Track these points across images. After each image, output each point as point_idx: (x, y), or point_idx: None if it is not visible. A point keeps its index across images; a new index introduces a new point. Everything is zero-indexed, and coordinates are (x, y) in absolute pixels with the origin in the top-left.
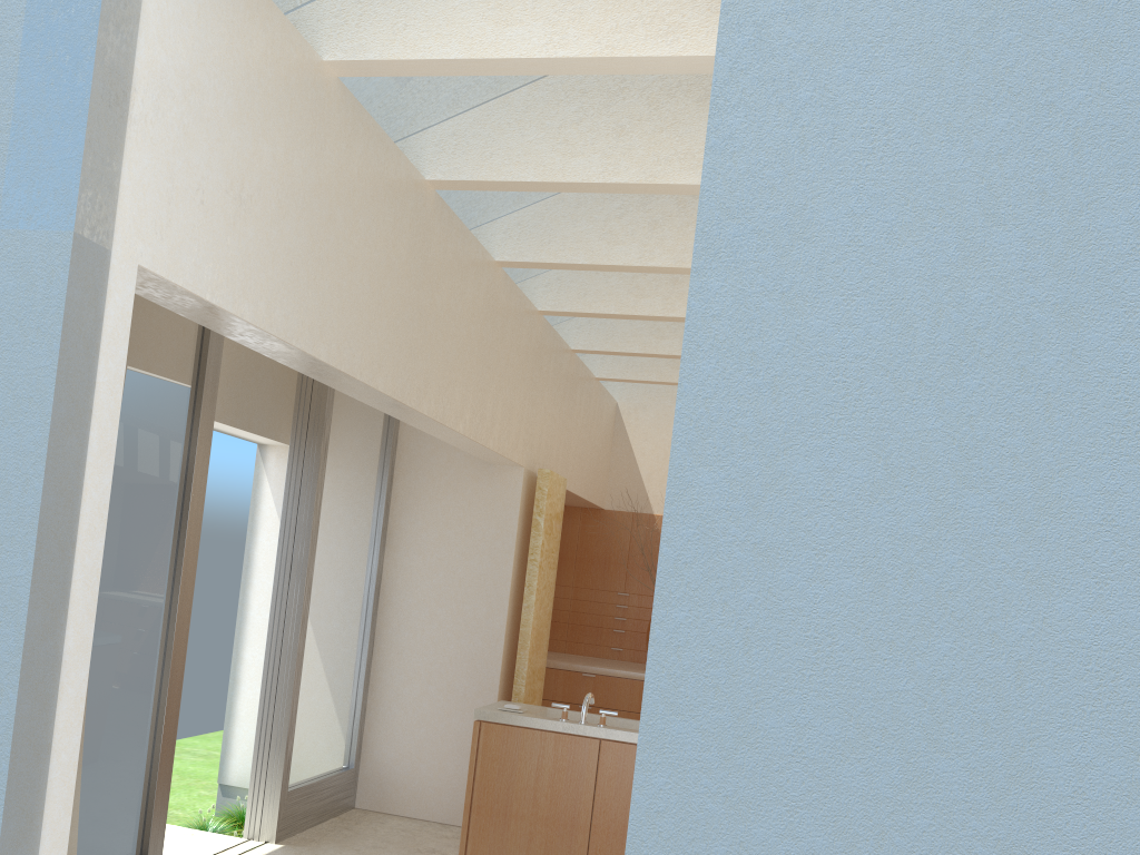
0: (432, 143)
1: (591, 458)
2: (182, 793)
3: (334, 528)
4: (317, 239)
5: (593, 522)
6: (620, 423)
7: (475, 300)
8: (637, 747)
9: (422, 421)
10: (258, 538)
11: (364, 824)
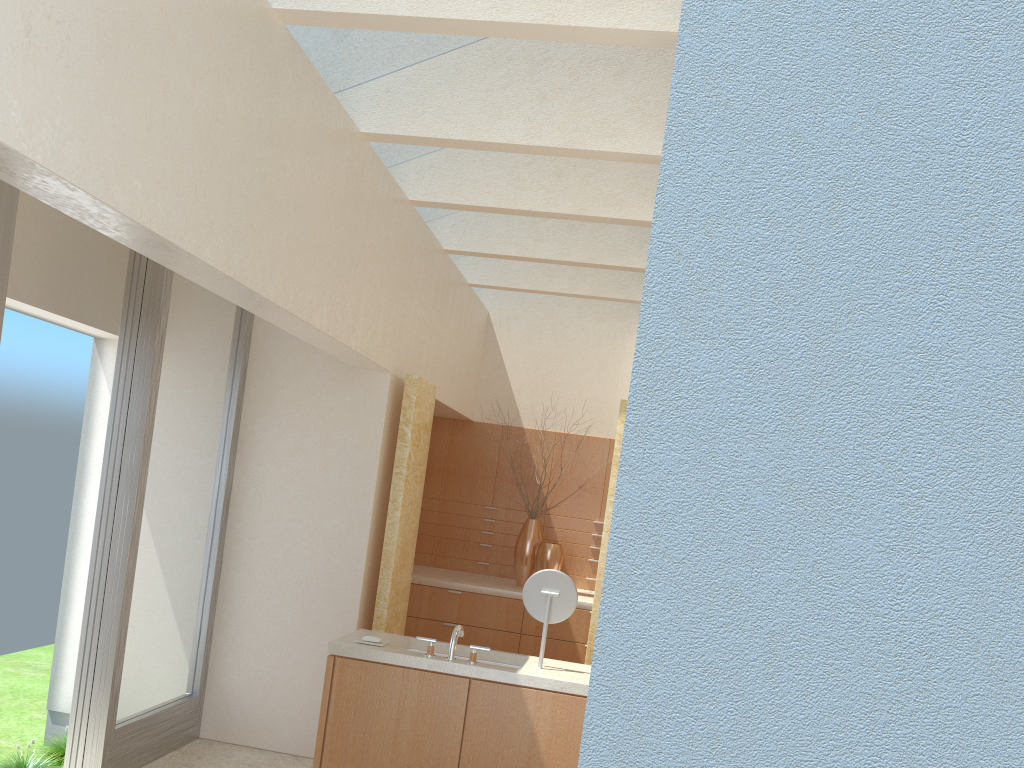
0: None
1: (462, 367)
2: (11, 716)
3: (174, 433)
4: (111, 44)
5: (462, 434)
6: (491, 334)
7: (336, 173)
8: None
9: (269, 310)
10: (94, 442)
11: (207, 759)
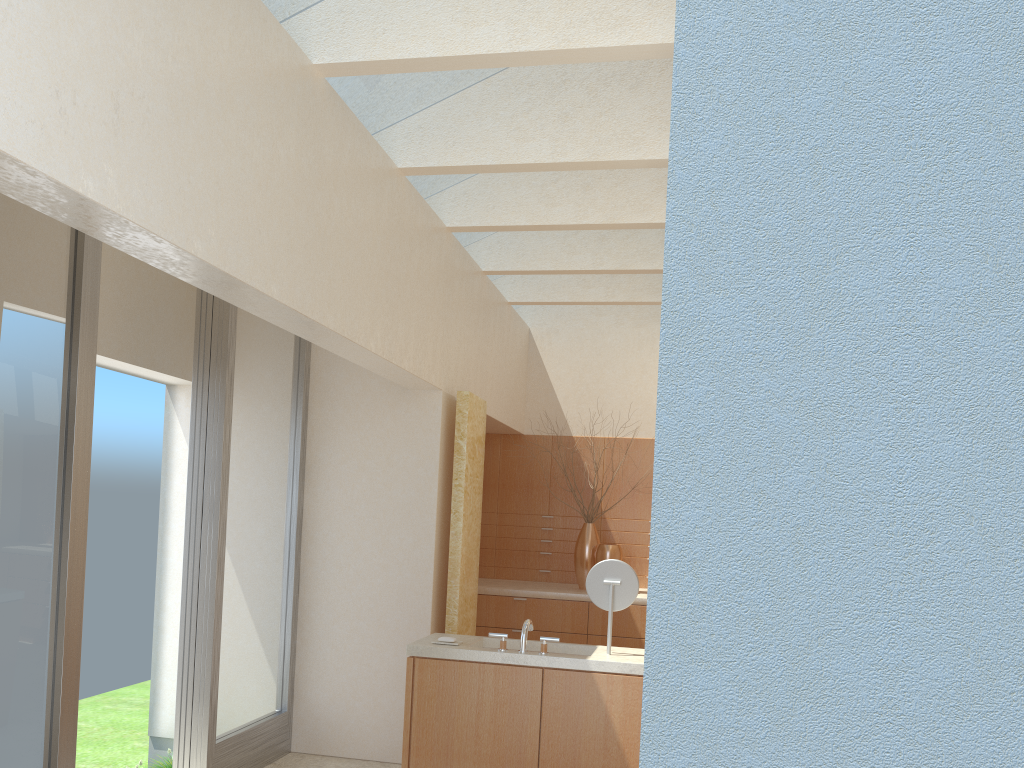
0: (317, 22)
1: (508, 383)
2: (115, 746)
3: (247, 464)
4: (182, 112)
5: (514, 448)
6: (534, 349)
7: (379, 207)
8: (642, 714)
9: (329, 338)
10: (173, 481)
11: None
